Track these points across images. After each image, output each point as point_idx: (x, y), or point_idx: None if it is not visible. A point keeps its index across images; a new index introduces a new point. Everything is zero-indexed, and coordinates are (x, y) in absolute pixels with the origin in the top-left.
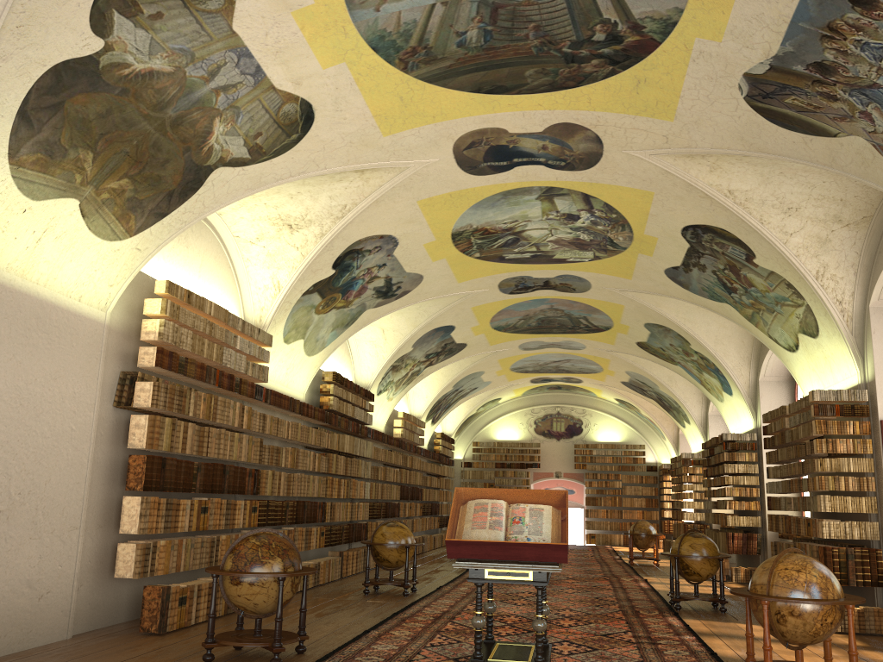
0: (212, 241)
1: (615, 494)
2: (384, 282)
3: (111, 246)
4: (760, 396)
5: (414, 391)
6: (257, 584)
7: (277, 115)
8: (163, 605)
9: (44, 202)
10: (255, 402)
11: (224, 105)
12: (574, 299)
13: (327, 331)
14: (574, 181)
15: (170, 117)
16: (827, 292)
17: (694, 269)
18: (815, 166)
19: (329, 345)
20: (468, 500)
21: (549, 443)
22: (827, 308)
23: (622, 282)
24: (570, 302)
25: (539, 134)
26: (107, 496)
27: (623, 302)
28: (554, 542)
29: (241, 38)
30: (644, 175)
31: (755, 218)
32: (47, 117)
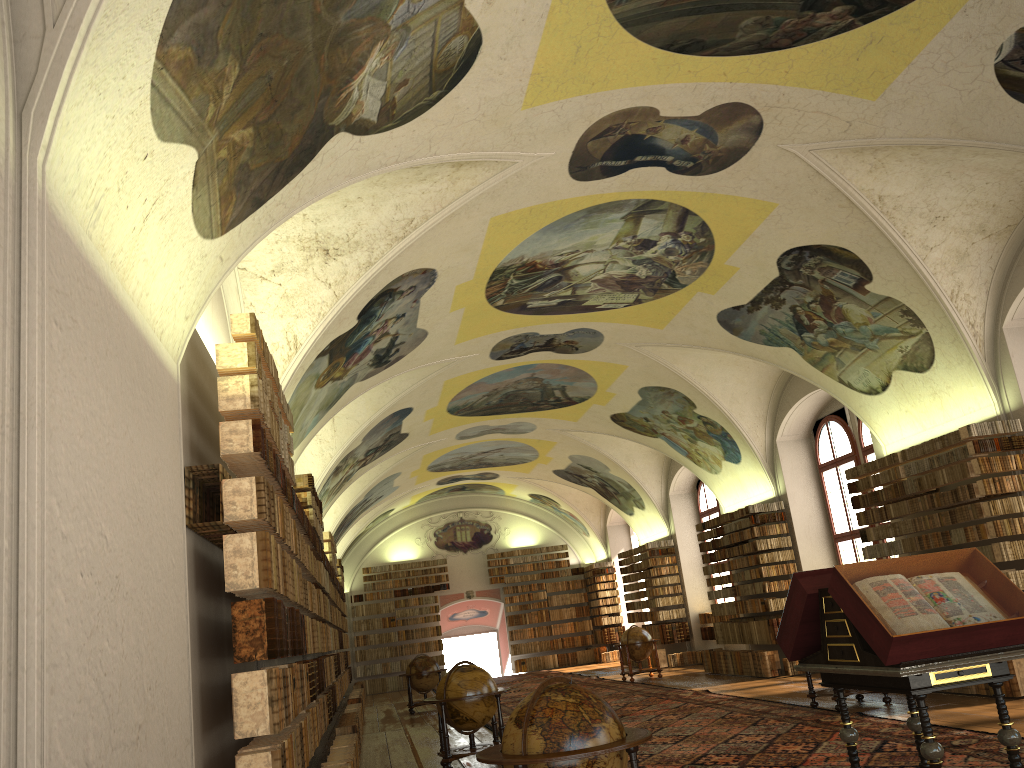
0: None
1: (541, 607)
2: (388, 342)
3: (202, 247)
4: (780, 458)
5: None
6: (598, 767)
7: (438, 53)
8: None
9: (167, 147)
10: None
11: (398, 22)
12: (567, 363)
13: (312, 415)
14: (686, 191)
15: (337, 27)
16: (960, 315)
17: (765, 306)
18: None
19: (307, 436)
20: (868, 579)
21: (455, 557)
22: (960, 332)
23: (647, 333)
24: (558, 368)
25: (692, 120)
26: (192, 680)
27: (630, 362)
28: None
29: None
30: (782, 180)
31: (898, 230)
32: None
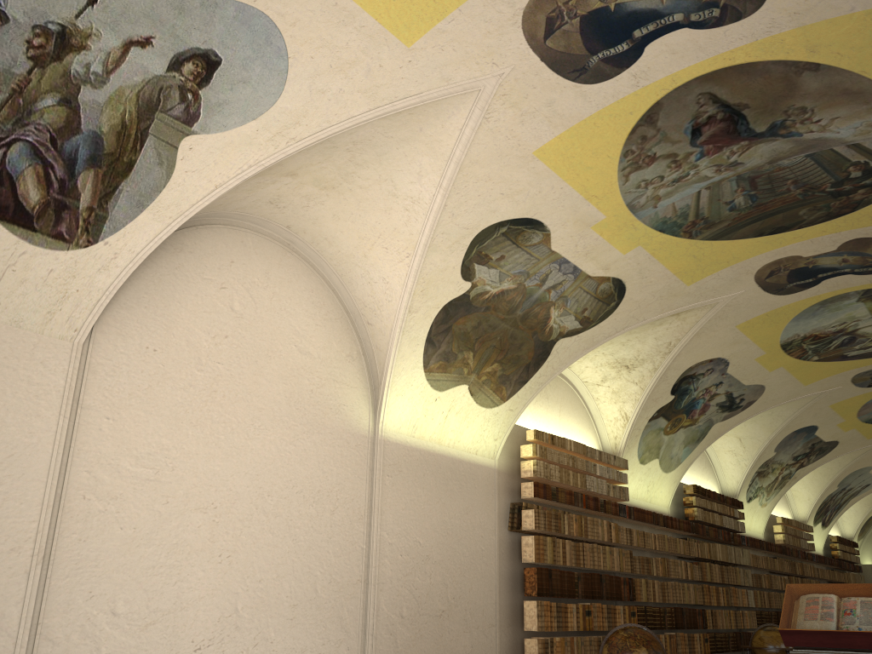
0: (566, 389)
1: None
2: (725, 397)
3: (492, 411)
4: None
5: (793, 494)
6: None
7: (595, 293)
8: None
9: (446, 391)
10: (620, 518)
11: (555, 297)
12: None
13: (679, 448)
14: None
15: (519, 315)
16: None
17: None
18: None
19: (684, 460)
20: (798, 594)
21: None
22: None
23: None
24: None
25: (834, 252)
26: (512, 601)
27: None
28: None
29: (559, 253)
30: None
31: None
32: (443, 337)
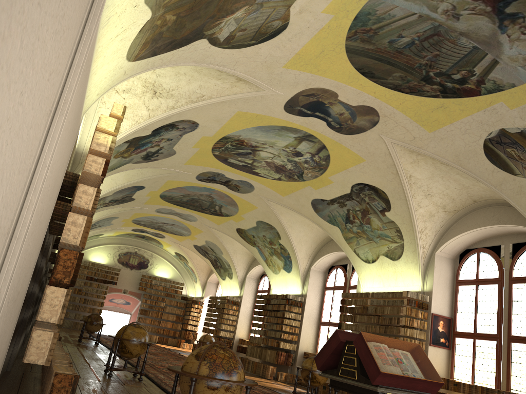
0: None
1: (159, 310)
2: (156, 149)
3: (123, 63)
4: (309, 277)
5: None
6: (230, 391)
7: (266, 24)
8: (73, 393)
9: (144, 6)
10: None
11: (260, 1)
12: (230, 195)
13: None
14: (329, 137)
15: None
16: (421, 241)
17: (336, 204)
18: (485, 183)
19: None
20: (374, 342)
21: (125, 270)
22: (417, 249)
23: (275, 196)
24: (224, 196)
25: (349, 106)
26: None
27: (260, 206)
28: (437, 381)
29: None
30: (373, 150)
31: (411, 193)
32: None
